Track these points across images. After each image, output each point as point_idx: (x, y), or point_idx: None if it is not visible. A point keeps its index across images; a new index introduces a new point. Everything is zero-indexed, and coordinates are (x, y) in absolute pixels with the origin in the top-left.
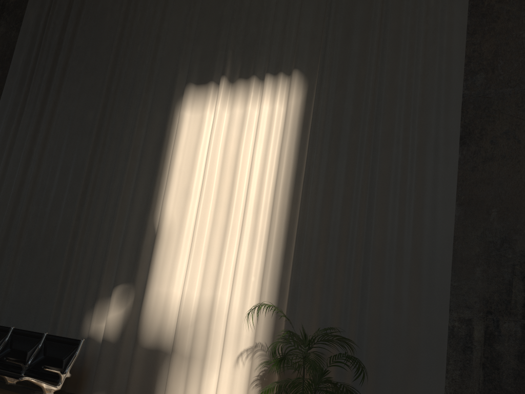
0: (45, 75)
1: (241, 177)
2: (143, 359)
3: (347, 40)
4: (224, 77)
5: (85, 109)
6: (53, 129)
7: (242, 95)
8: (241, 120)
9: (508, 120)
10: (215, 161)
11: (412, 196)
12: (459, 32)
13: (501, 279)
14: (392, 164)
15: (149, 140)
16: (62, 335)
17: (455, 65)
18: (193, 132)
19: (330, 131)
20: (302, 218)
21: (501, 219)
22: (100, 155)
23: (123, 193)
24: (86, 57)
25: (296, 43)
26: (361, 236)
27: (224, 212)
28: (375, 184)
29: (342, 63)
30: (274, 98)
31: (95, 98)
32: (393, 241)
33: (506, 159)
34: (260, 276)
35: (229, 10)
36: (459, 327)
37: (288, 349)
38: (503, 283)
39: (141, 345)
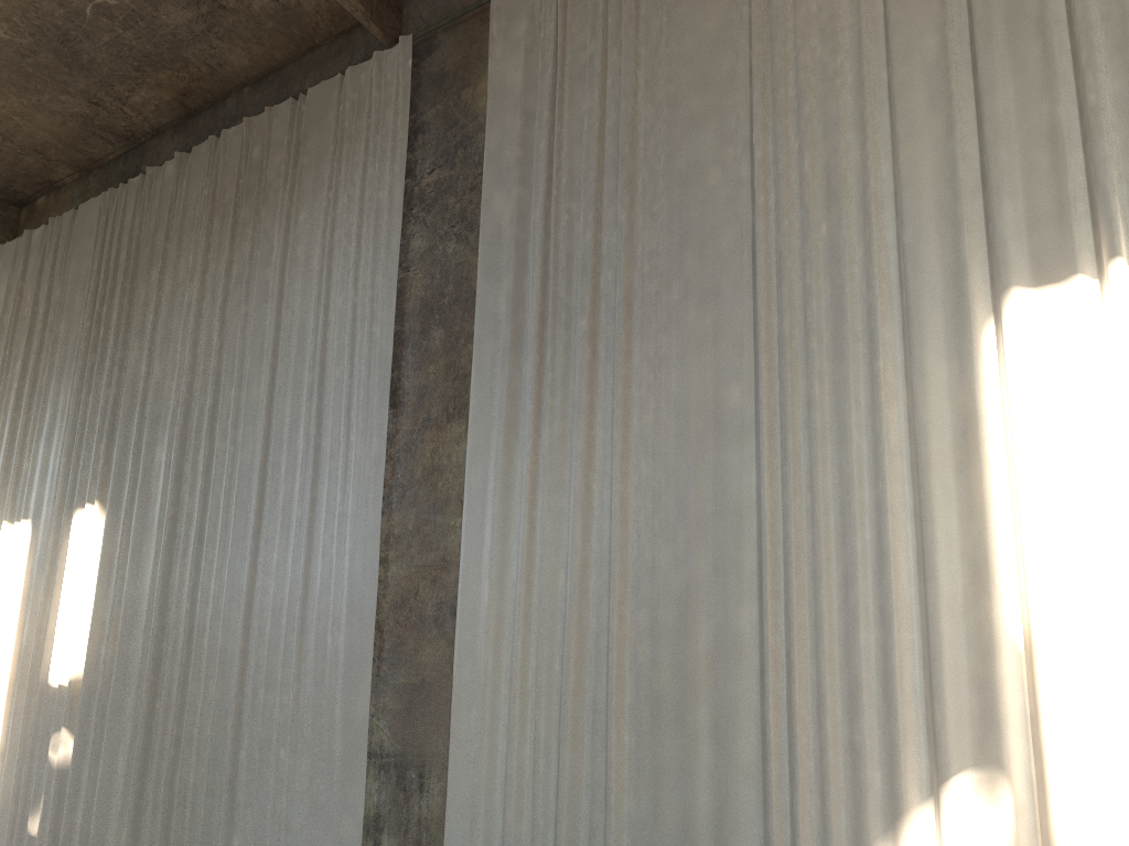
0: (583, 322)
1: None
2: None
3: None
4: (1121, 261)
5: (714, 382)
6: (636, 435)
7: None
8: None
9: None
10: None
11: None
12: None
13: None
14: None
15: (934, 430)
16: None
17: None
18: (1055, 396)
19: None
20: None
21: None
22: (794, 478)
23: (895, 558)
24: (683, 269)
25: None
26: None
27: None
28: None
29: None
30: None
31: (736, 356)
32: None
33: None
34: None
35: (1070, 109)
36: None
37: None
38: None
39: None
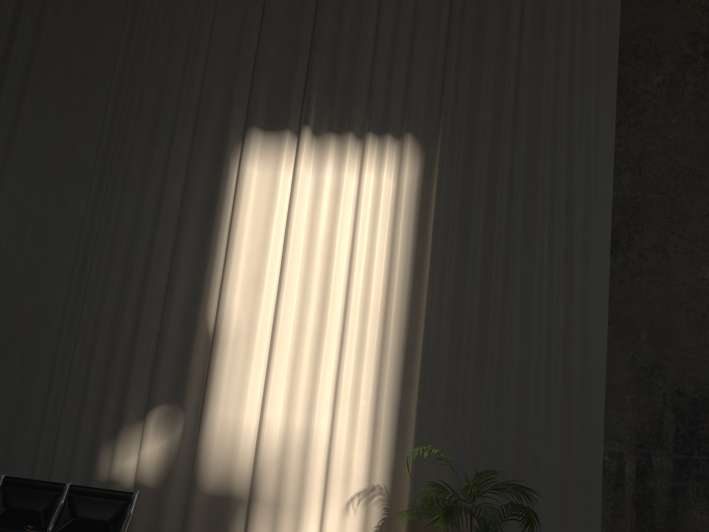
0: None
1: (338, 267)
2: (204, 510)
3: (475, 106)
4: (308, 128)
5: (73, 138)
6: (14, 160)
7: (334, 156)
8: (334, 190)
9: (657, 231)
10: (298, 242)
11: (560, 311)
12: (607, 122)
13: (652, 409)
14: (536, 271)
15: (193, 201)
16: (60, 477)
17: (604, 161)
18: (261, 196)
19: (457, 220)
20: (428, 329)
21: (651, 342)
22: (107, 212)
23: (154, 273)
24: (69, 56)
25: (407, 98)
26: (502, 355)
27: (315, 312)
28: (516, 293)
29: (469, 135)
30: (380, 167)
31: (90, 124)
32: (540, 364)
33: (656, 275)
34: (372, 399)
35: (307, 32)
36: (610, 461)
37: (416, 491)
38: (654, 414)
39: (201, 491)
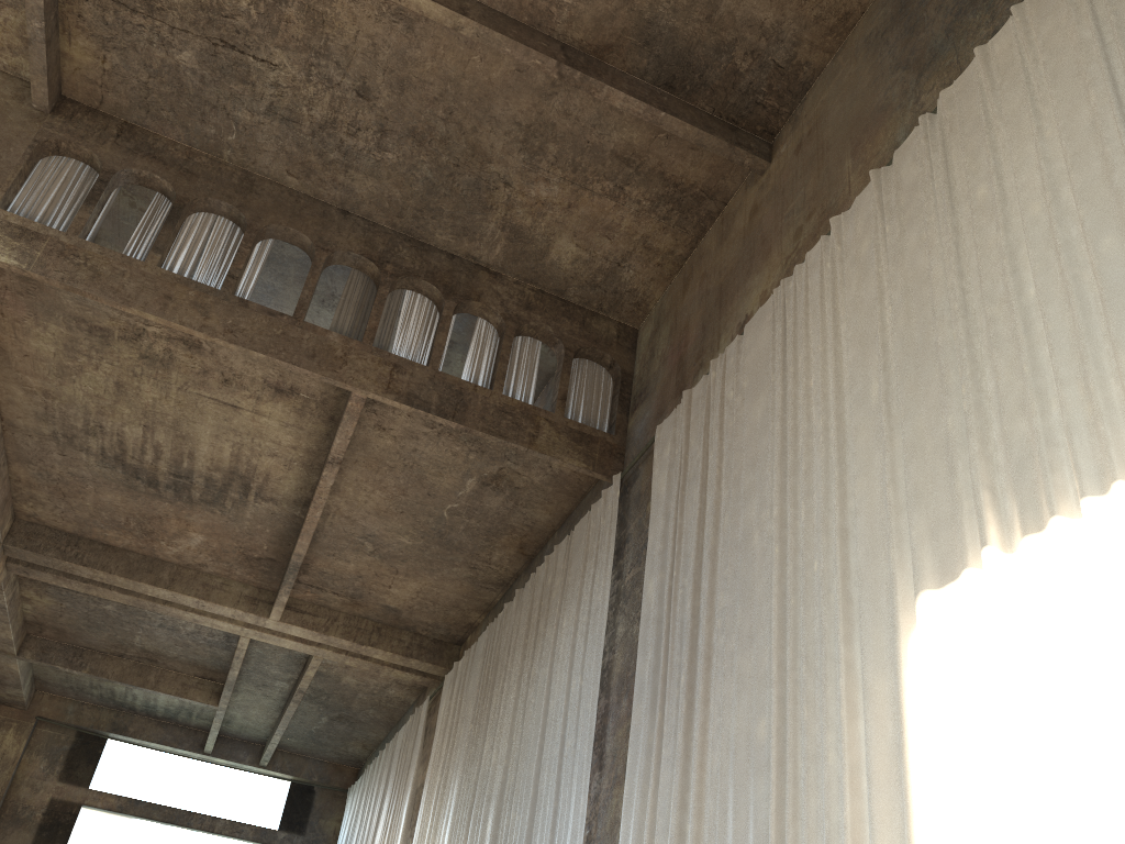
0: (682, 679)
1: (1111, 768)
2: None
3: None
4: (989, 549)
5: (751, 718)
6: (708, 775)
7: (1044, 570)
8: (1061, 627)
9: None
10: (1032, 747)
11: None
12: None
13: None
14: None
15: (876, 743)
16: None
17: None
18: (959, 693)
19: None
20: None
21: None
22: (792, 804)
23: None
24: (736, 620)
25: None
26: None
27: None
28: None
29: None
30: (1123, 546)
31: (762, 691)
32: None
33: None
34: None
35: (959, 417)
36: None
37: None
38: None
39: None
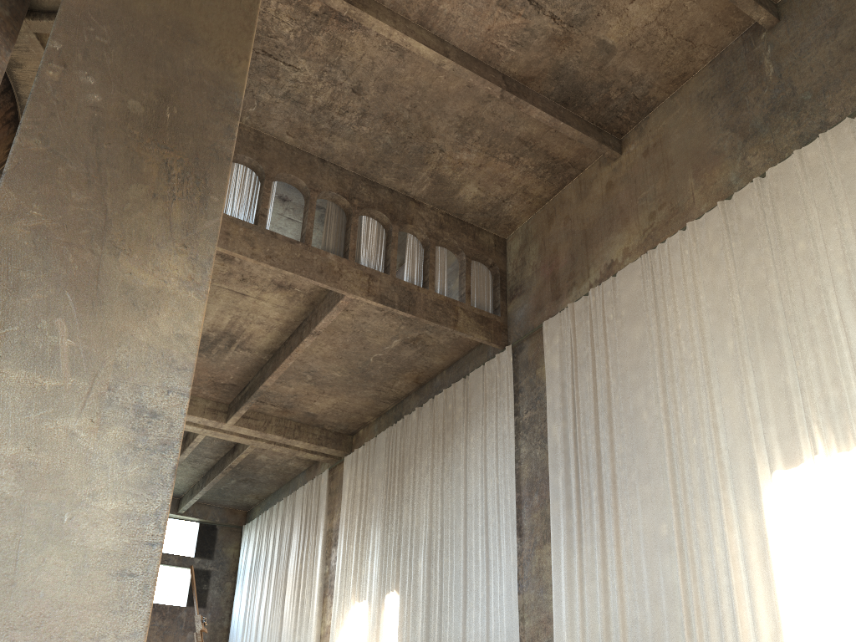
0: (594, 492)
1: None
2: None
3: None
4: (819, 456)
5: (654, 522)
6: (623, 550)
7: (851, 472)
8: None
9: None
10: (846, 558)
11: None
12: None
13: None
14: None
15: (749, 546)
16: None
17: None
18: (801, 526)
19: None
20: None
21: None
22: (692, 572)
23: (739, 614)
24: (635, 463)
25: None
26: None
27: None
28: None
29: None
30: None
31: (662, 508)
32: None
33: None
34: None
35: (793, 377)
36: None
37: None
38: None
39: None
